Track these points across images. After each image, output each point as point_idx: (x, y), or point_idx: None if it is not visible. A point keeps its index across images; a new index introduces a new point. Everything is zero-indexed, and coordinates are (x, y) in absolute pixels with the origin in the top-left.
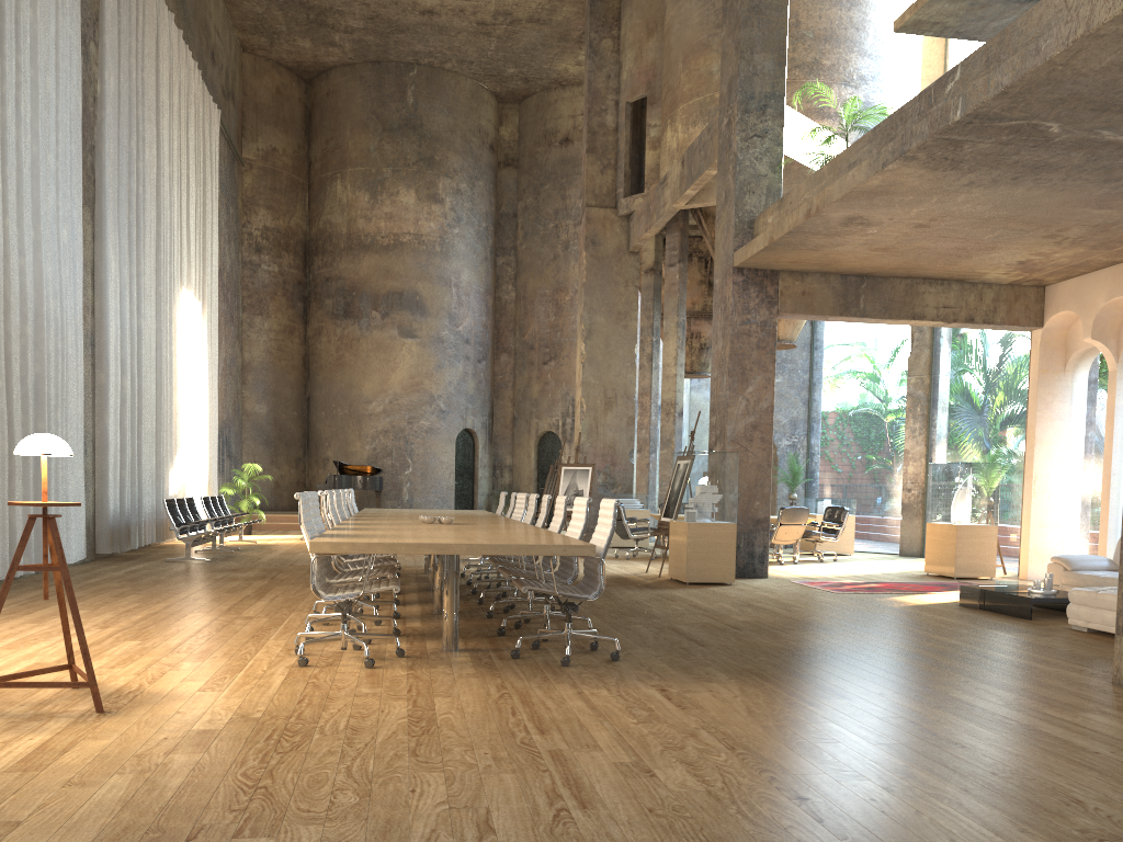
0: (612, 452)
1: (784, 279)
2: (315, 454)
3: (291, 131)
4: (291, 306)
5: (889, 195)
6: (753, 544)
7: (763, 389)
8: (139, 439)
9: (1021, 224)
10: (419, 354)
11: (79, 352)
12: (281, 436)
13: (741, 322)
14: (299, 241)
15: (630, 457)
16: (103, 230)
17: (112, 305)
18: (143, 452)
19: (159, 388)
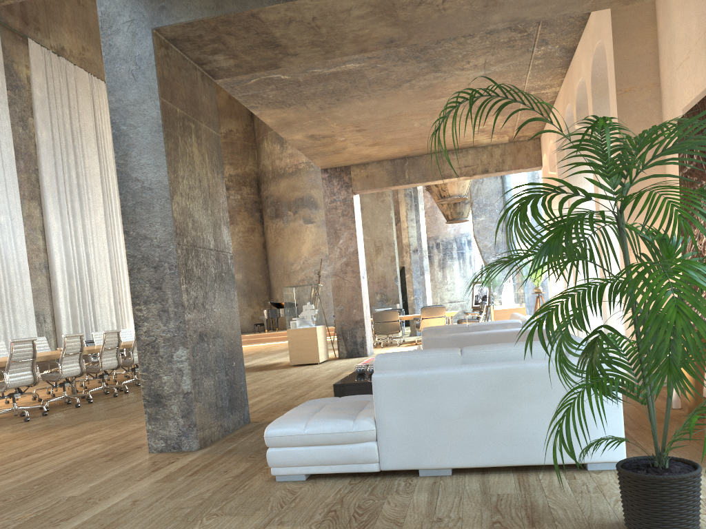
0: (383, 279)
1: (354, 170)
2: (273, 297)
3: (240, 118)
4: (251, 216)
5: (296, 123)
6: (356, 336)
7: (349, 240)
8: (94, 309)
9: (415, 116)
10: (316, 232)
11: (22, 274)
12: (252, 290)
13: (330, 202)
14: (253, 178)
15: (395, 281)
16: (45, 210)
17: (57, 245)
18: (96, 316)
19: (114, 280)
